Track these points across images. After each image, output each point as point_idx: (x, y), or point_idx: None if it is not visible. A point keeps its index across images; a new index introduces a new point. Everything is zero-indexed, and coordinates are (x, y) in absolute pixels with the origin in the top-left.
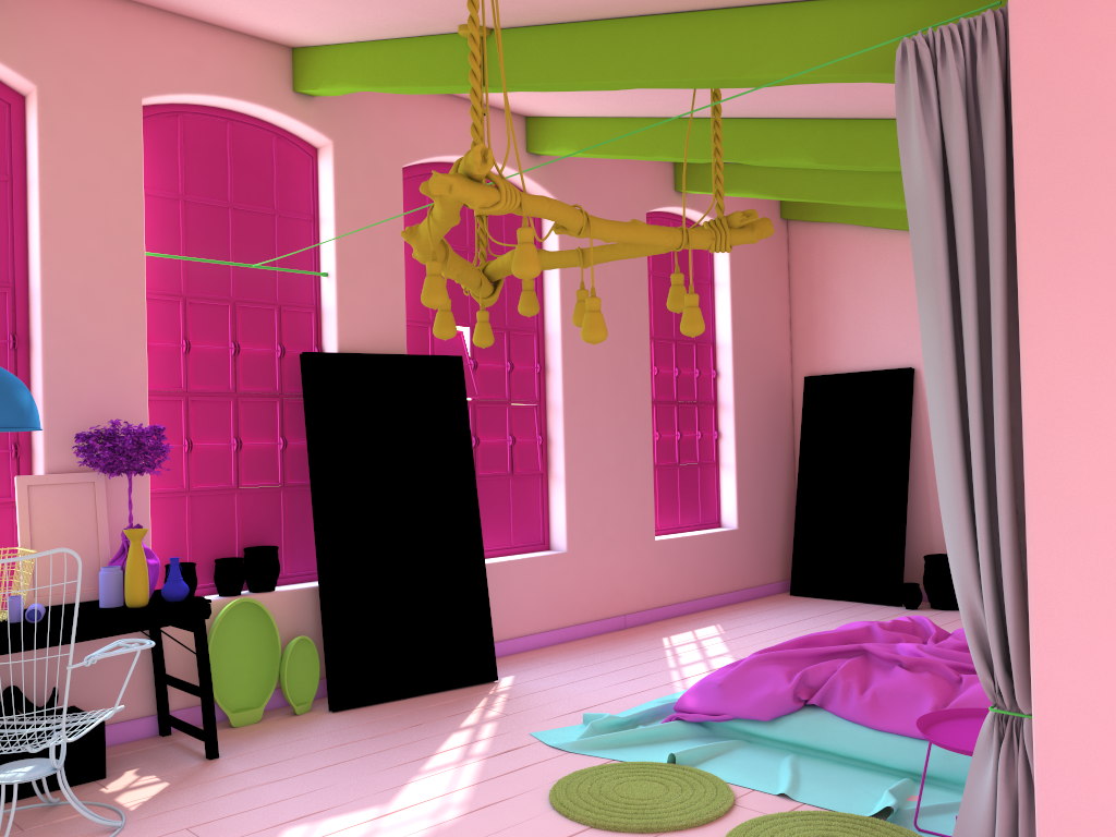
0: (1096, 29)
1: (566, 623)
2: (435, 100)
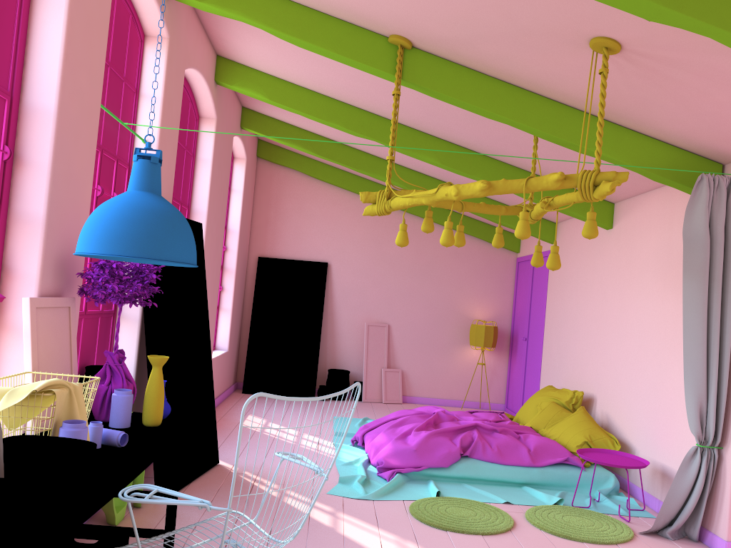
0: None
1: None
2: (198, 26)
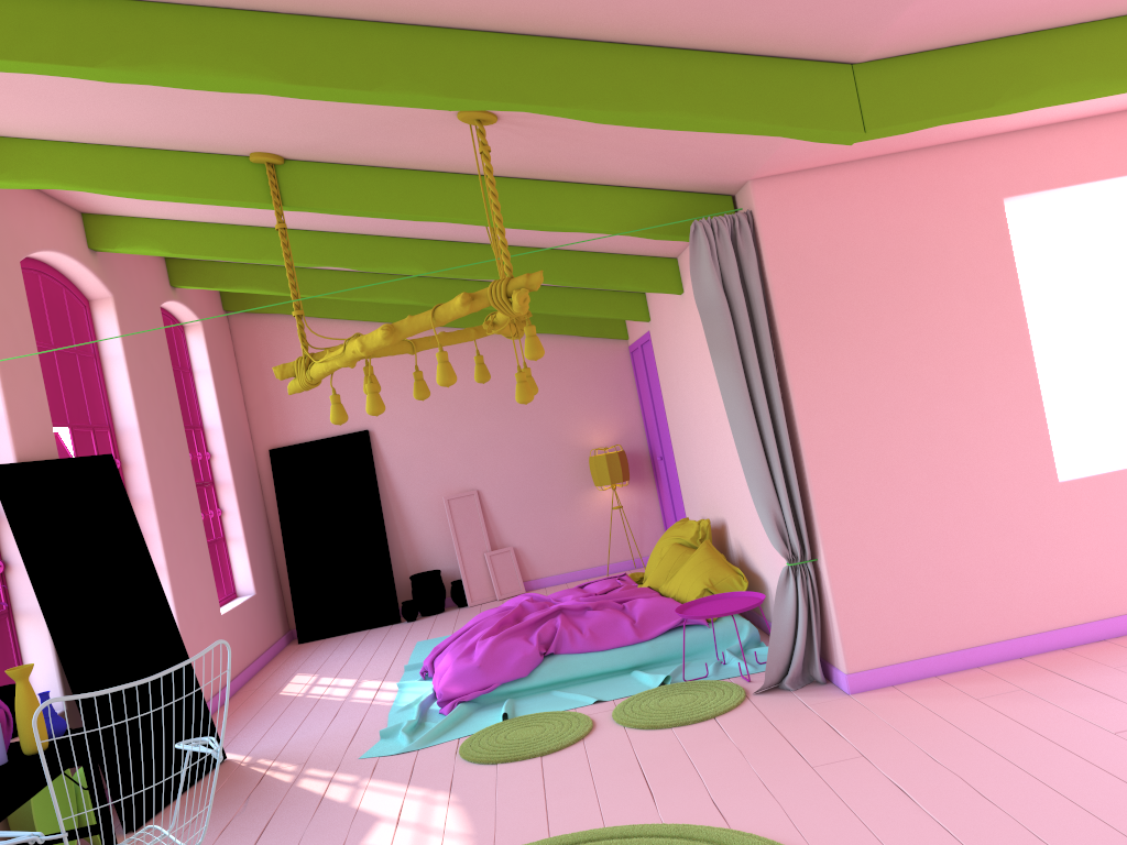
0: (799, 230)
1: None
2: (27, 193)
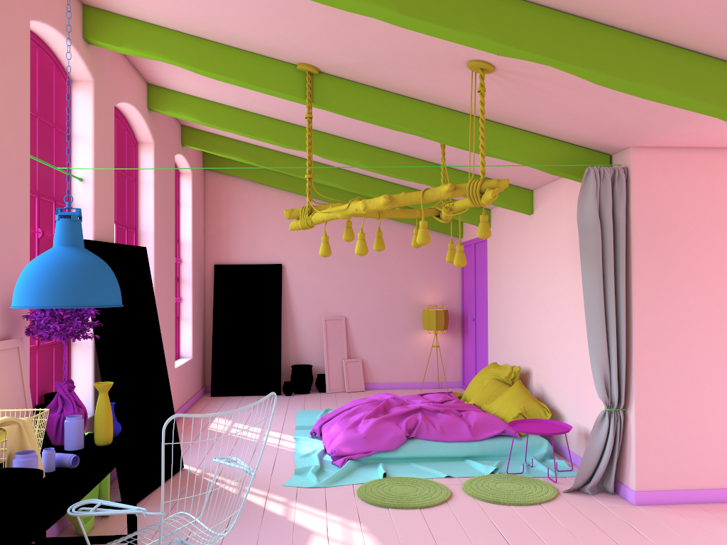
0: (658, 186)
1: None
2: (124, 62)
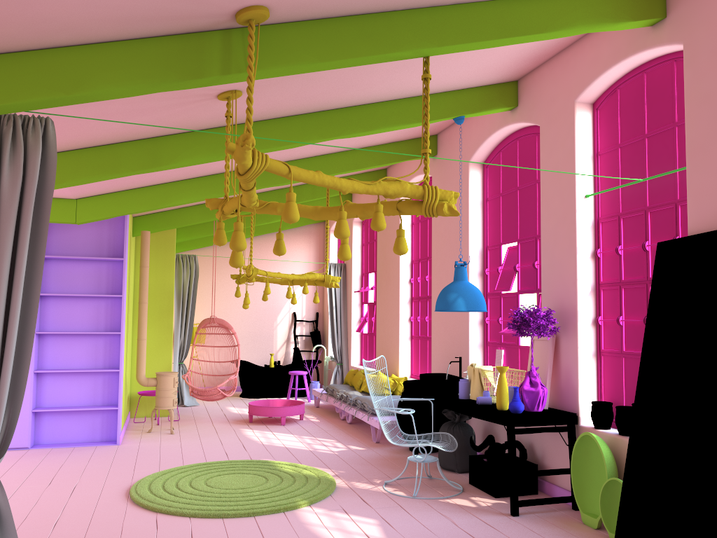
0: None
1: None
2: None
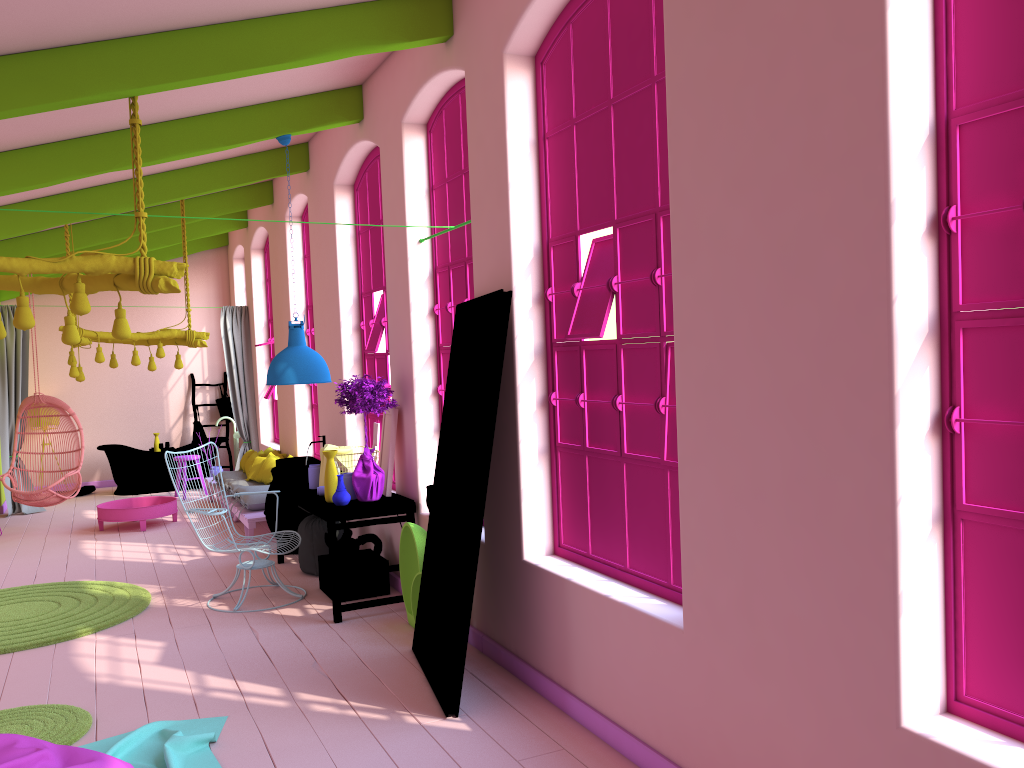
0: None
1: (680, 761)
2: None
